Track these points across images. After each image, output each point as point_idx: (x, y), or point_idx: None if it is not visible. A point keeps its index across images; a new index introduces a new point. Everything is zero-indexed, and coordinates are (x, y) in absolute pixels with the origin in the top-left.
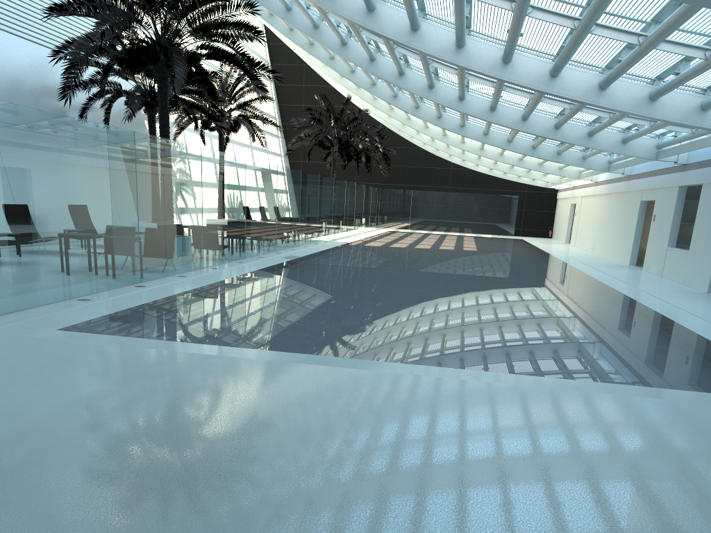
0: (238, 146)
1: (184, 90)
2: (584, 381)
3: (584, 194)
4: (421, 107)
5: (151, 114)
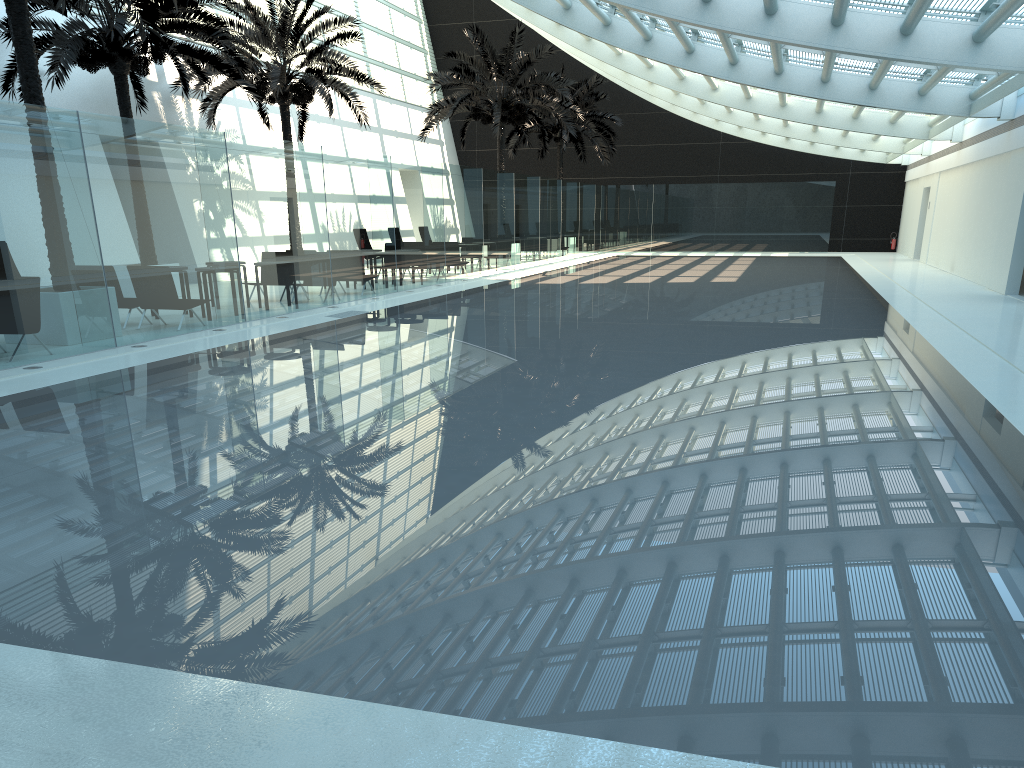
0: (353, 129)
1: (163, 24)
2: (529, 731)
3: (943, 168)
4: (615, 24)
5: (118, 73)
